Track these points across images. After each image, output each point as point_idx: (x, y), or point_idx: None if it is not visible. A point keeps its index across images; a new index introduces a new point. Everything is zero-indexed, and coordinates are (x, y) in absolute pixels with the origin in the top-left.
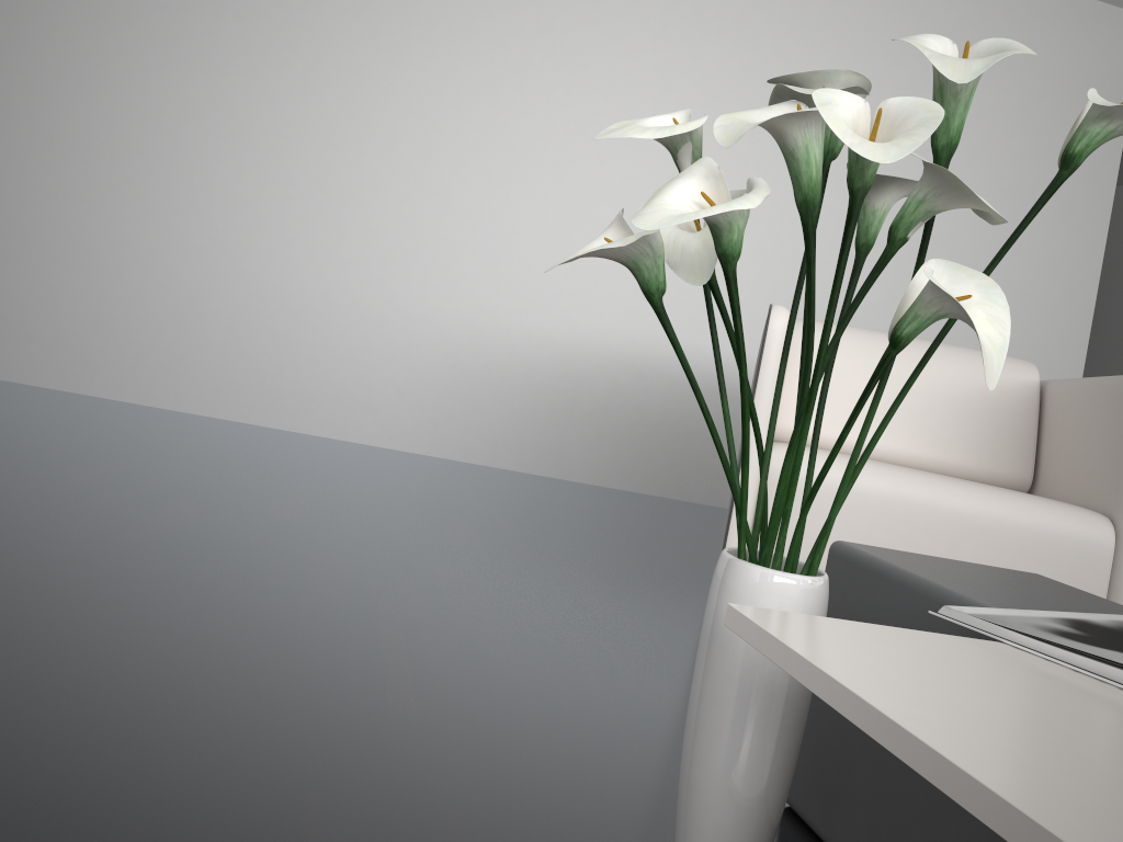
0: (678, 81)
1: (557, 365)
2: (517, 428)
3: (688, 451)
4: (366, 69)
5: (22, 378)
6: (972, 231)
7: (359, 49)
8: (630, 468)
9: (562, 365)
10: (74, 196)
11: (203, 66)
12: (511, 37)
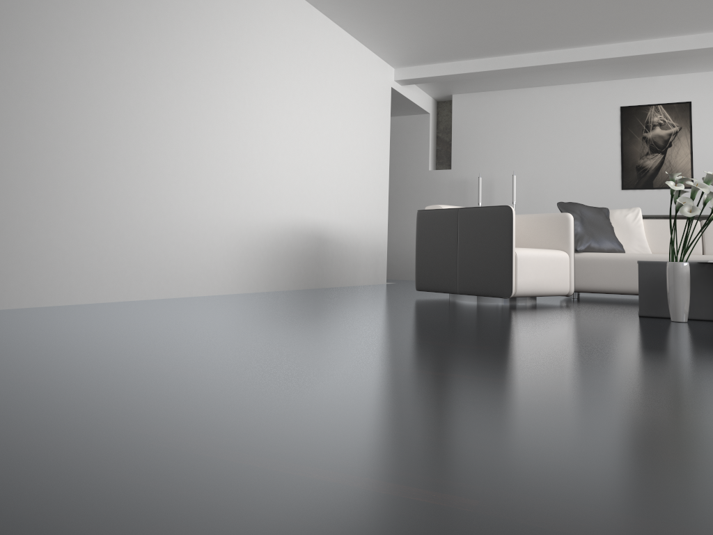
0: (295, 93)
1: (272, 236)
2: (263, 270)
3: (309, 266)
4: (200, 88)
5: (67, 301)
6: (365, 155)
7: (196, 76)
8: (295, 279)
9: (273, 236)
10: (81, 174)
11: (135, 86)
12: (247, 71)
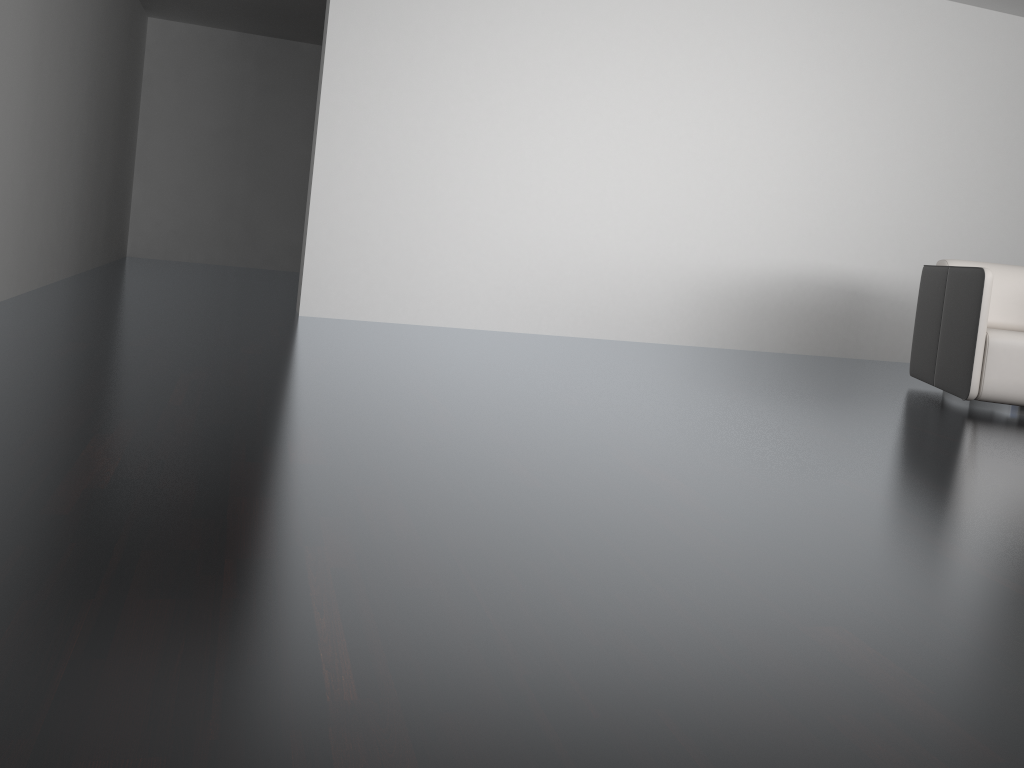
0: (810, 105)
1: (754, 285)
2: (735, 324)
3: (827, 327)
4: (639, 120)
5: (473, 326)
6: (977, 176)
7: (634, 108)
8: (796, 341)
9: (756, 285)
10: (490, 217)
11: (551, 130)
12: (716, 90)
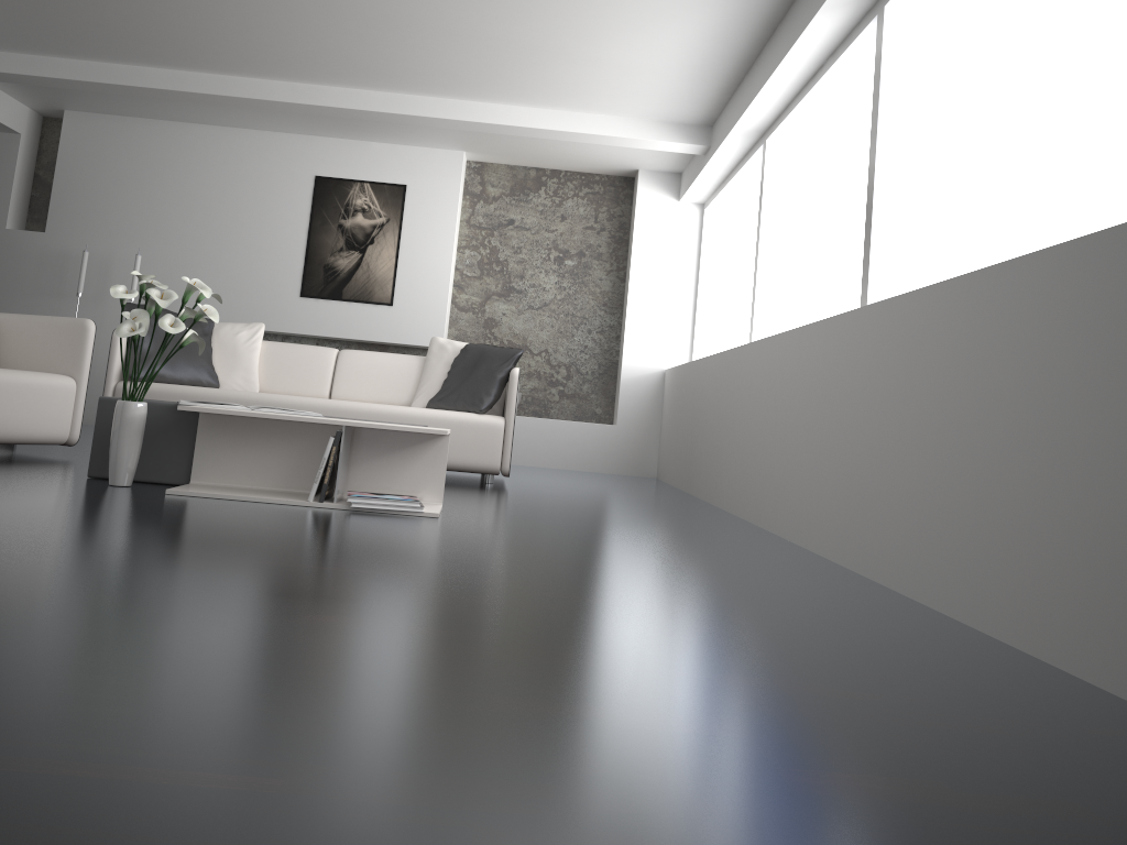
0: None
1: None
2: None
3: None
4: None
5: None
6: None
7: None
8: None
9: None
10: None
11: None
12: None
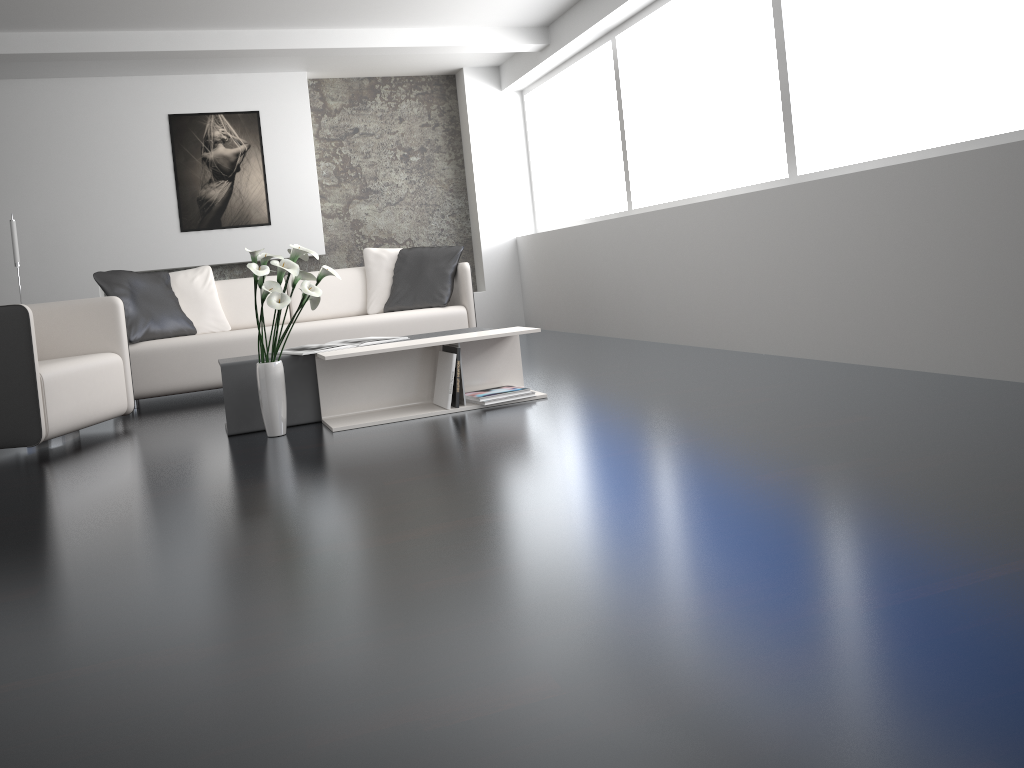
0: None
1: None
2: None
3: None
4: None
5: None
6: None
7: None
8: None
9: None
10: None
11: None
12: None
